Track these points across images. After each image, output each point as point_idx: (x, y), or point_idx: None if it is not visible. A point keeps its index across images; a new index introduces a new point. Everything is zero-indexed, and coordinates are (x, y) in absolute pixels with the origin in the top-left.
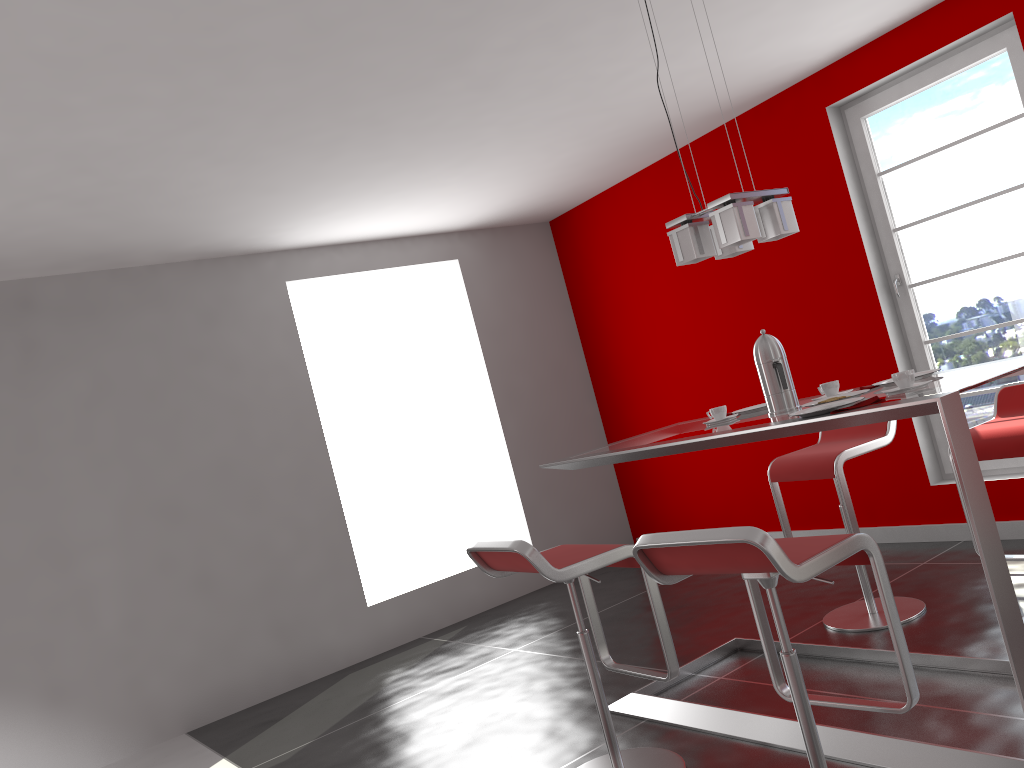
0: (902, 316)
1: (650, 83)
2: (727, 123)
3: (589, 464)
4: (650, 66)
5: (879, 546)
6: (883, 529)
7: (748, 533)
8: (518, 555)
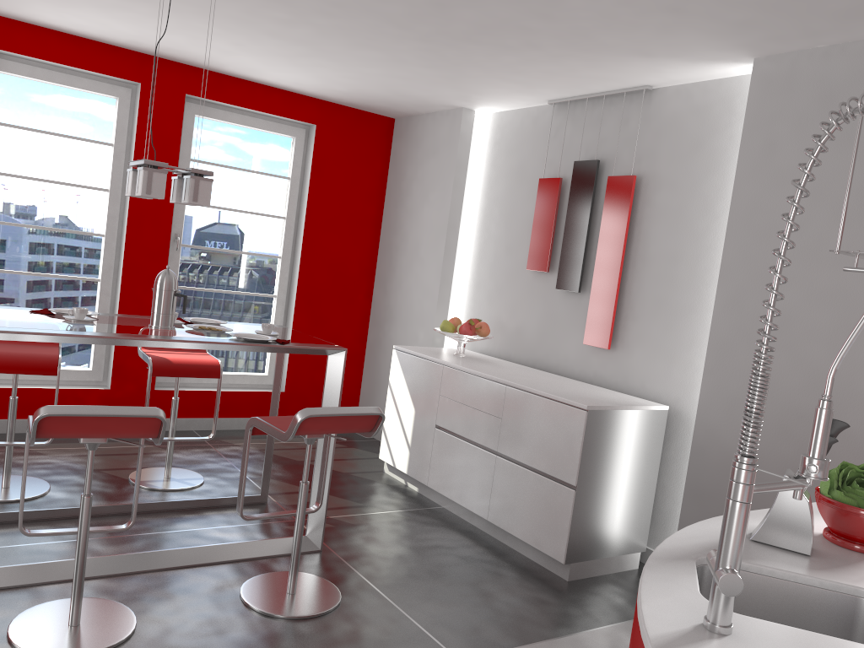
0: None
1: None
2: None
3: None
4: None
5: None
6: None
7: (380, 410)
8: (132, 421)
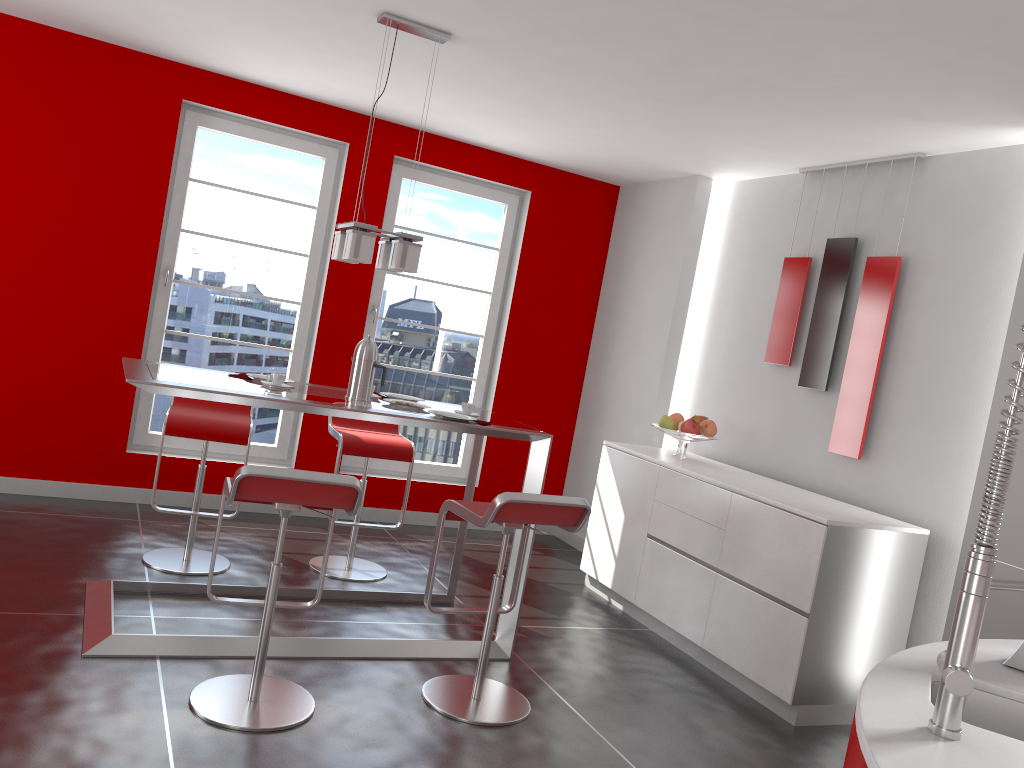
0: (156, 302)
1: (176, 7)
2: (65, 32)
3: (197, 396)
4: (218, 10)
5: (53, 499)
6: (58, 484)
7: (586, 502)
8: (328, 489)
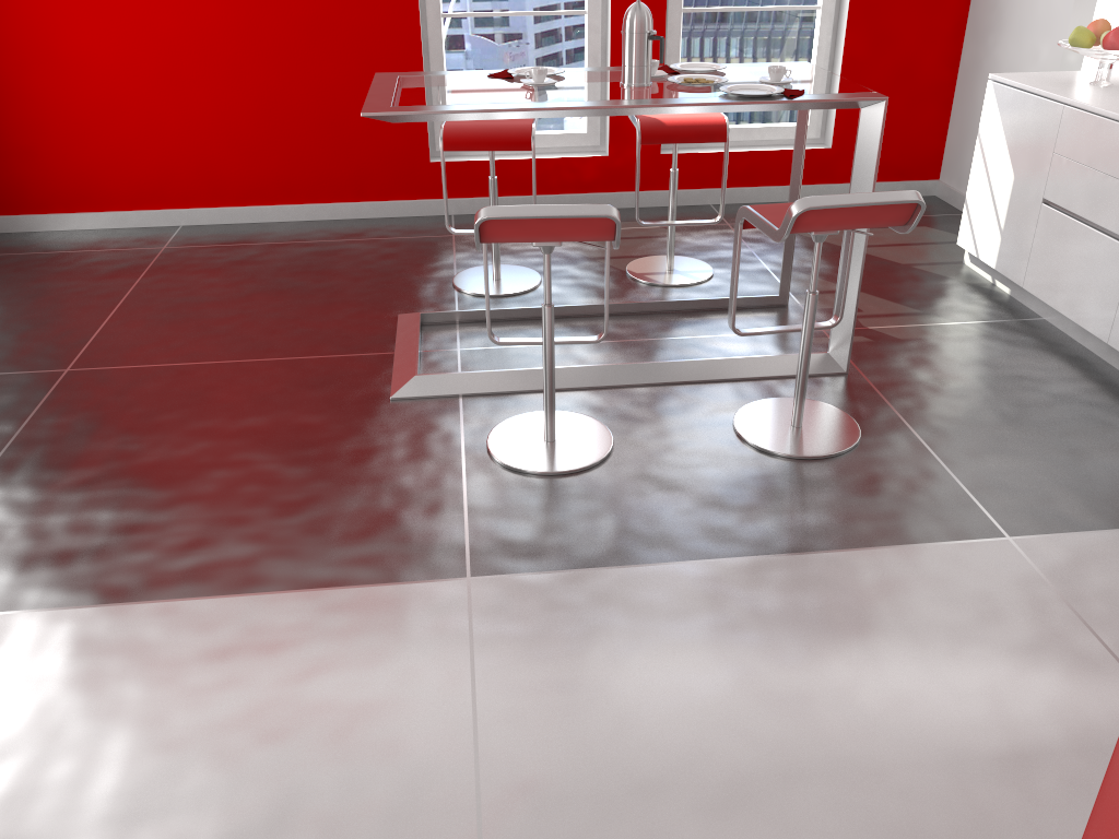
0: None
1: None
2: None
3: (441, 118)
4: None
5: (372, 221)
6: (373, 204)
7: (917, 196)
8: (581, 222)
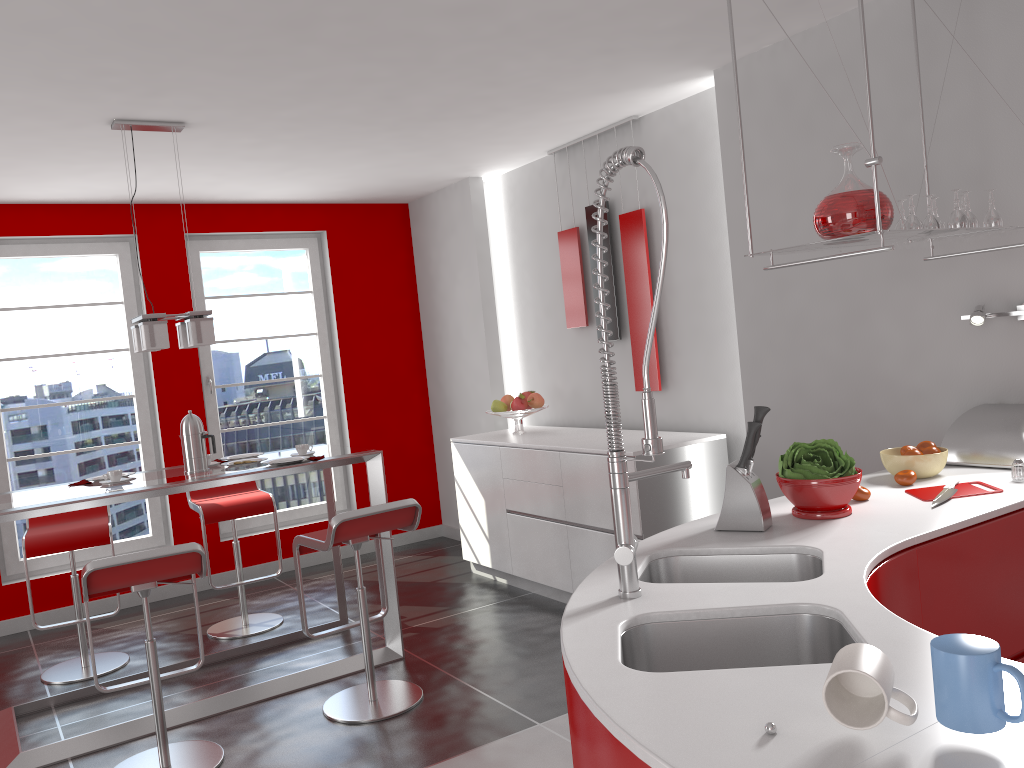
0: None
1: None
2: None
3: (36, 514)
4: None
5: None
6: None
7: (414, 501)
8: (173, 560)
